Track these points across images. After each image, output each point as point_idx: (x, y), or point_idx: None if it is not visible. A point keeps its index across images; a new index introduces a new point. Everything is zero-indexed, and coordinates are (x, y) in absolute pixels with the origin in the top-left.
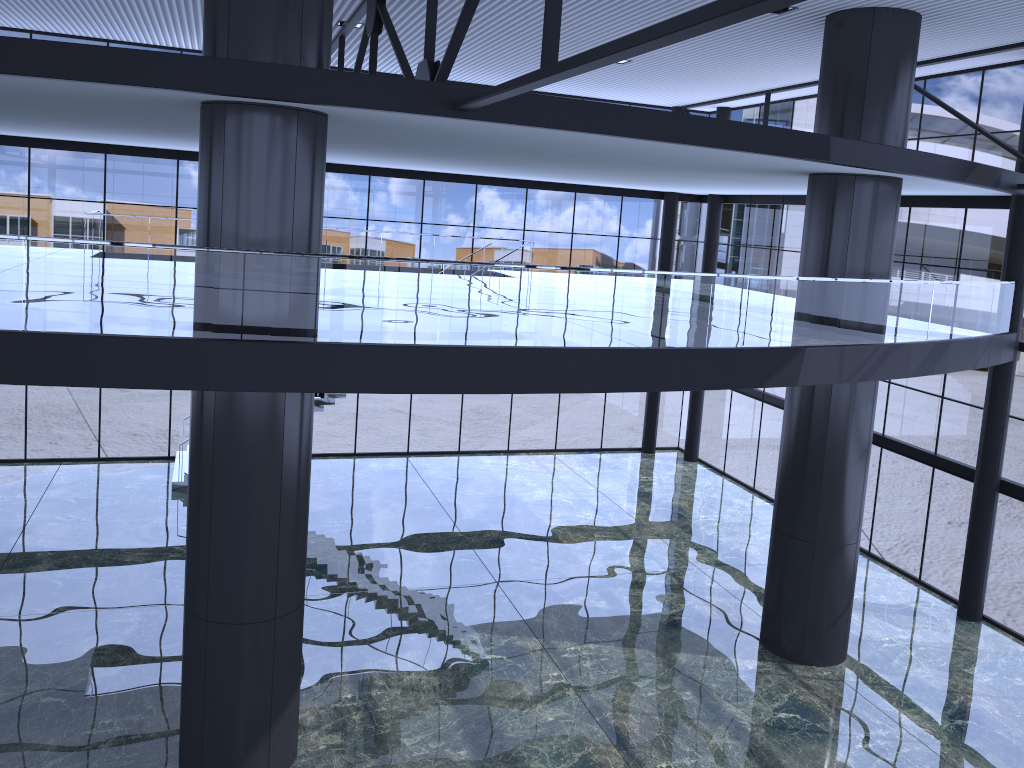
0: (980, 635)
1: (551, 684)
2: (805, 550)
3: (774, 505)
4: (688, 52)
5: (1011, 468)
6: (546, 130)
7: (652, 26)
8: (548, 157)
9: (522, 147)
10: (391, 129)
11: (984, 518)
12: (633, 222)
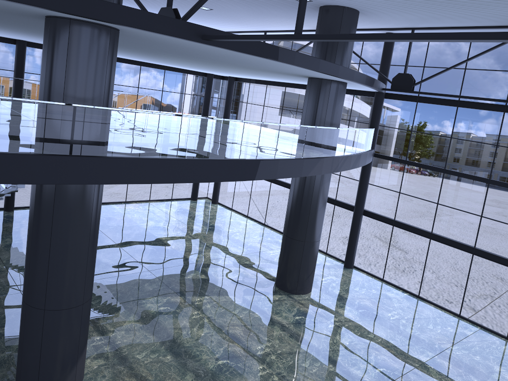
0: (355, 274)
1: (196, 318)
2: (300, 245)
3: (285, 225)
4: (244, 10)
5: None
6: (230, 51)
7: (399, 33)
8: (190, 57)
9: (190, 53)
10: (136, 39)
11: (357, 226)
12: (155, 81)
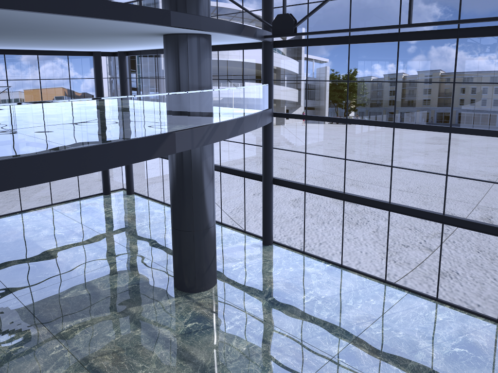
0: (273, 251)
1: (55, 354)
2: (189, 236)
3: (171, 216)
4: None
5: (274, 164)
6: None
7: None
8: None
9: None
10: None
11: (268, 197)
12: (87, 70)
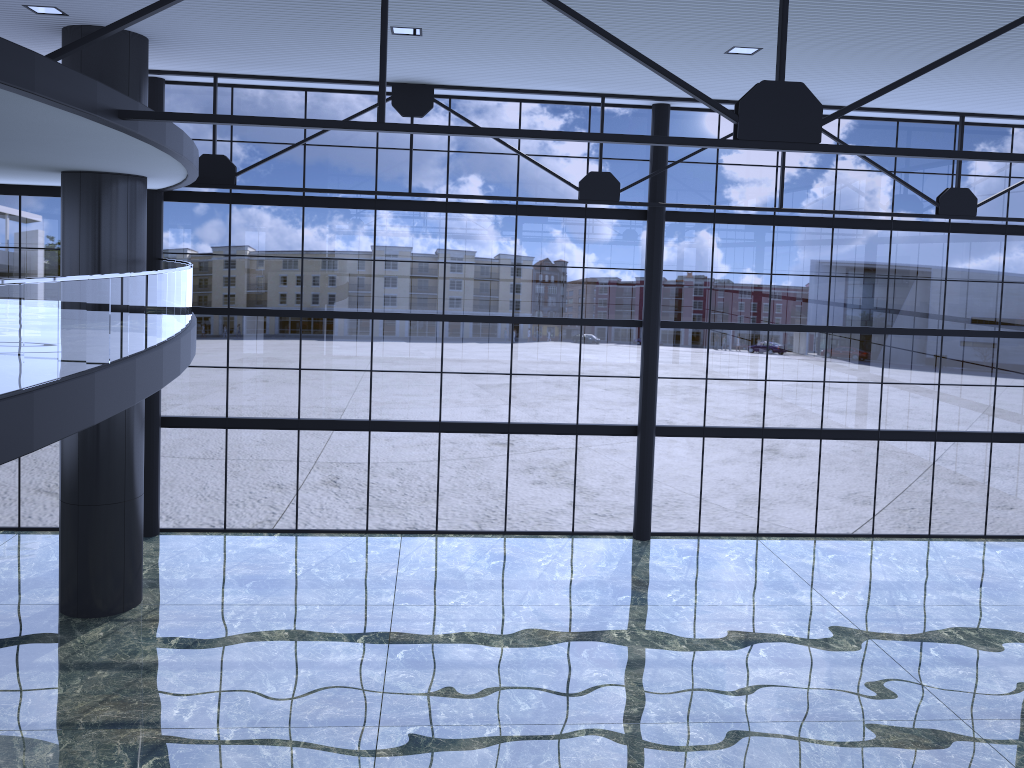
0: (174, 540)
1: None
2: (118, 511)
3: (71, 485)
4: None
5: None
6: (94, 135)
7: (561, 132)
8: None
9: None
10: None
11: (156, 450)
12: None
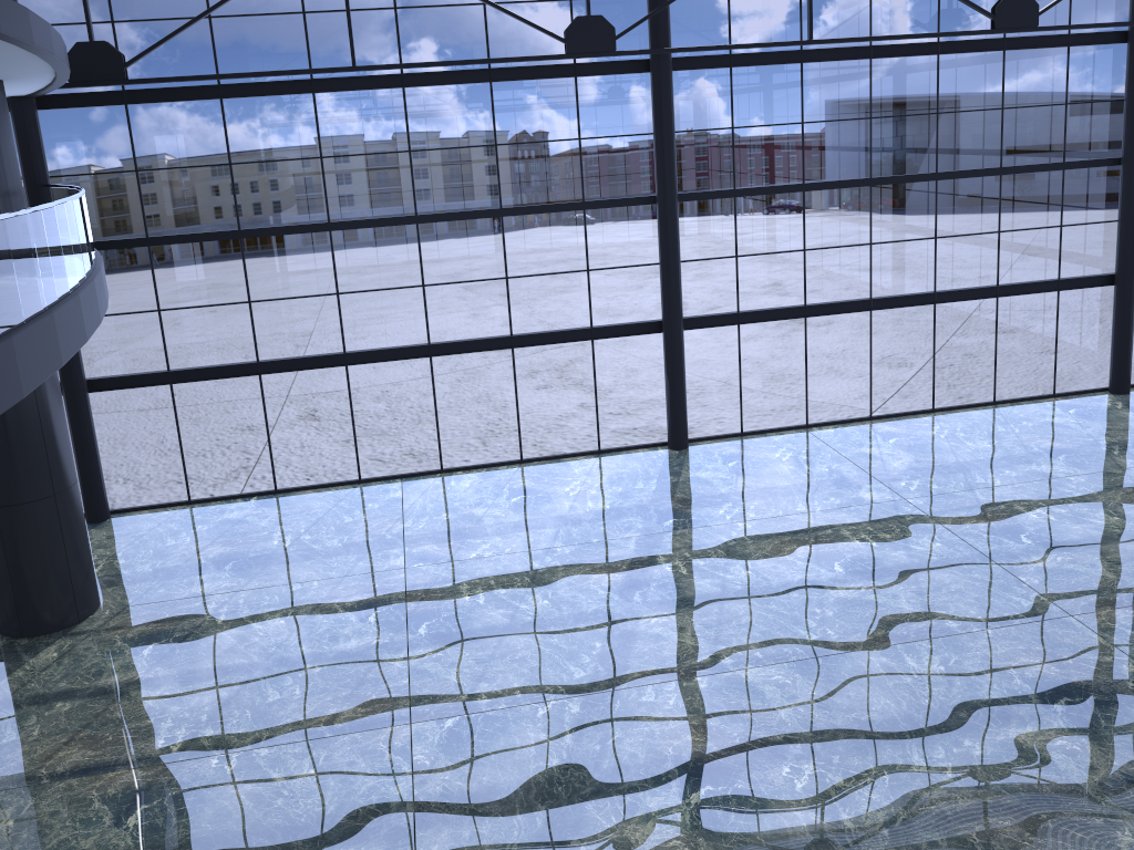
0: (129, 523)
1: None
2: (48, 507)
3: None
4: None
5: None
6: None
7: None
8: None
9: None
10: None
11: (88, 421)
12: None
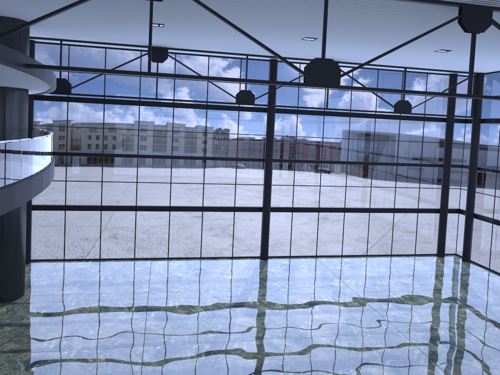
0: (38, 265)
1: None
2: (13, 250)
3: None
4: None
5: None
6: (11, 73)
7: (229, 78)
8: None
9: None
10: None
11: (29, 221)
12: None
